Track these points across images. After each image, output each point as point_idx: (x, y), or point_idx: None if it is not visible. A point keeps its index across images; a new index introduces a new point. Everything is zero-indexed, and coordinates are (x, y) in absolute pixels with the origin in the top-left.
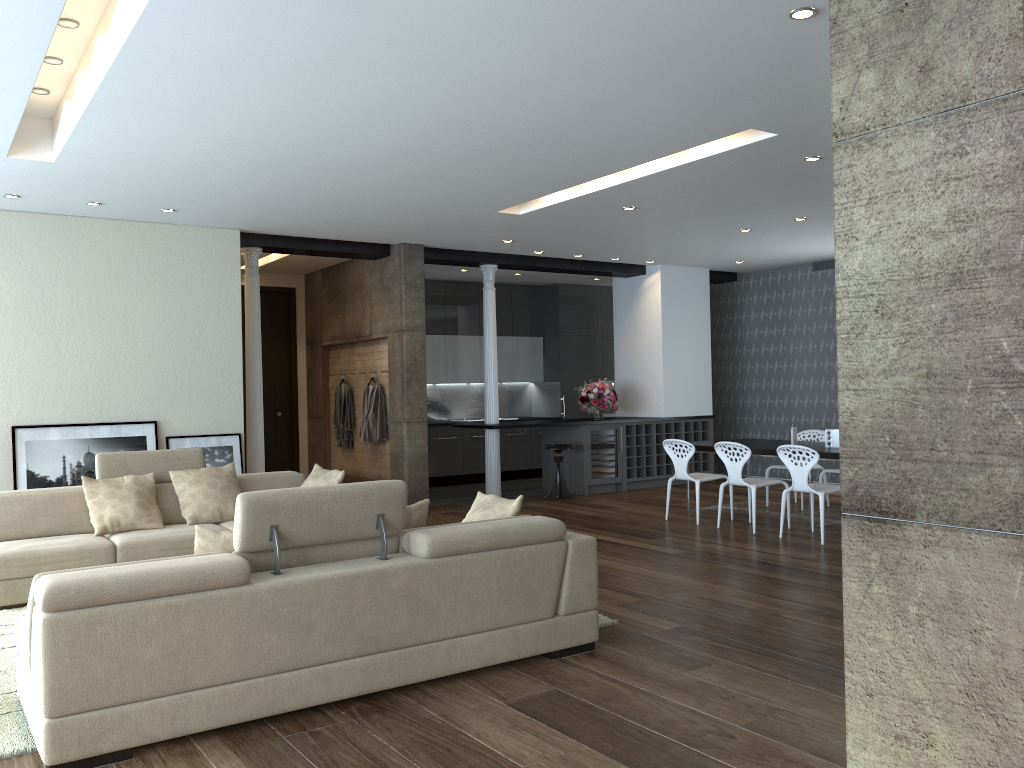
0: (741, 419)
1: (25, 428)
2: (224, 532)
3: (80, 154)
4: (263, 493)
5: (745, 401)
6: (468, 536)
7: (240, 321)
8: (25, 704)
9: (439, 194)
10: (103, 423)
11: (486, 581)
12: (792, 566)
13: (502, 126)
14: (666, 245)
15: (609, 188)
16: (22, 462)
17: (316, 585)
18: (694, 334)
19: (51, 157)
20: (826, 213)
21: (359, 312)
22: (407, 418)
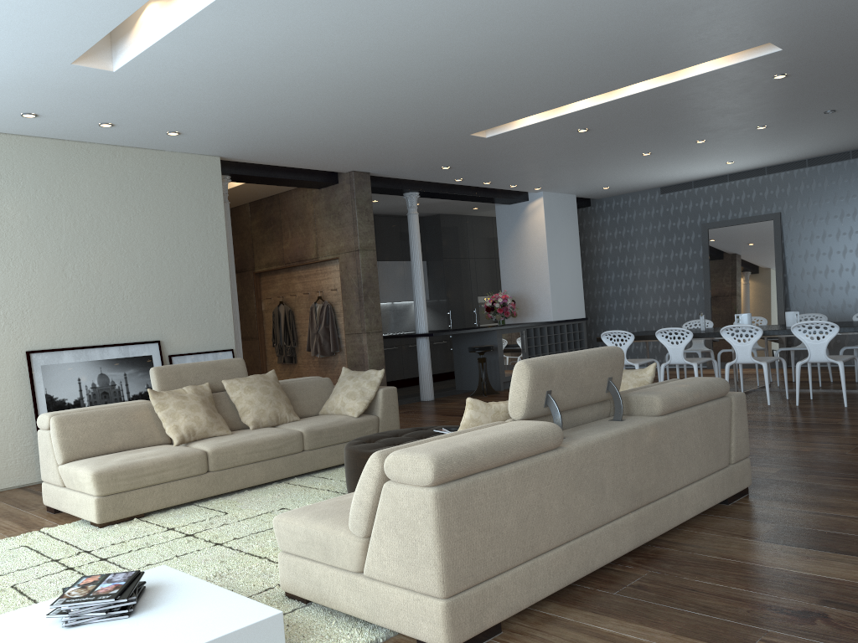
0: (601, 321)
1: (39, 353)
2: (492, 403)
3: (151, 61)
4: (539, 360)
5: (603, 306)
6: (681, 394)
7: (226, 243)
8: (339, 596)
9: (442, 114)
10: (112, 344)
11: (694, 435)
12: (778, 421)
13: (577, 35)
14: (569, 170)
15: (590, 108)
16: (40, 386)
17: (603, 445)
18: (569, 250)
19: (111, 66)
20: (725, 135)
21: (301, 238)
22: (366, 329)
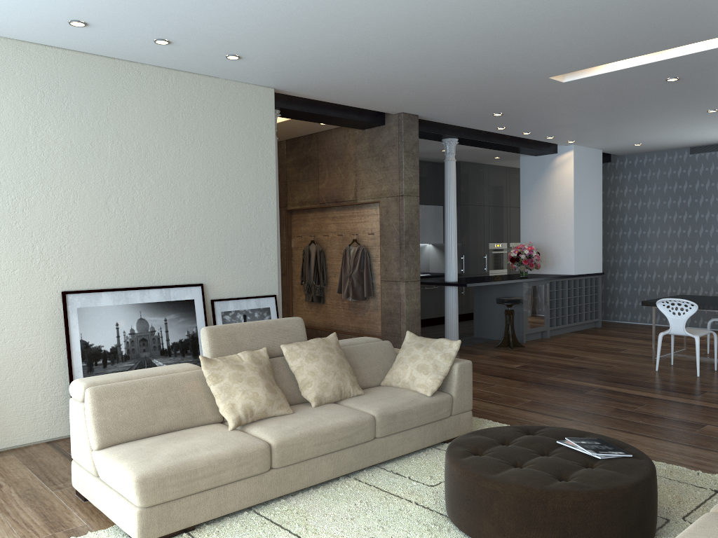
0: (612, 275)
1: (76, 293)
2: None
3: None
4: None
5: (616, 261)
6: None
7: (275, 182)
8: None
9: (536, 50)
10: (153, 287)
11: None
12: None
13: None
14: (617, 125)
15: (705, 51)
16: (75, 331)
17: None
18: (592, 205)
19: None
20: None
21: (339, 179)
22: (405, 278)
